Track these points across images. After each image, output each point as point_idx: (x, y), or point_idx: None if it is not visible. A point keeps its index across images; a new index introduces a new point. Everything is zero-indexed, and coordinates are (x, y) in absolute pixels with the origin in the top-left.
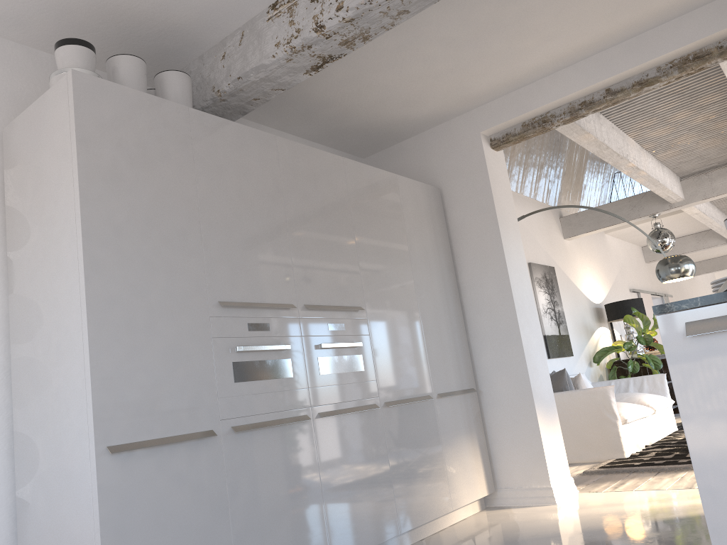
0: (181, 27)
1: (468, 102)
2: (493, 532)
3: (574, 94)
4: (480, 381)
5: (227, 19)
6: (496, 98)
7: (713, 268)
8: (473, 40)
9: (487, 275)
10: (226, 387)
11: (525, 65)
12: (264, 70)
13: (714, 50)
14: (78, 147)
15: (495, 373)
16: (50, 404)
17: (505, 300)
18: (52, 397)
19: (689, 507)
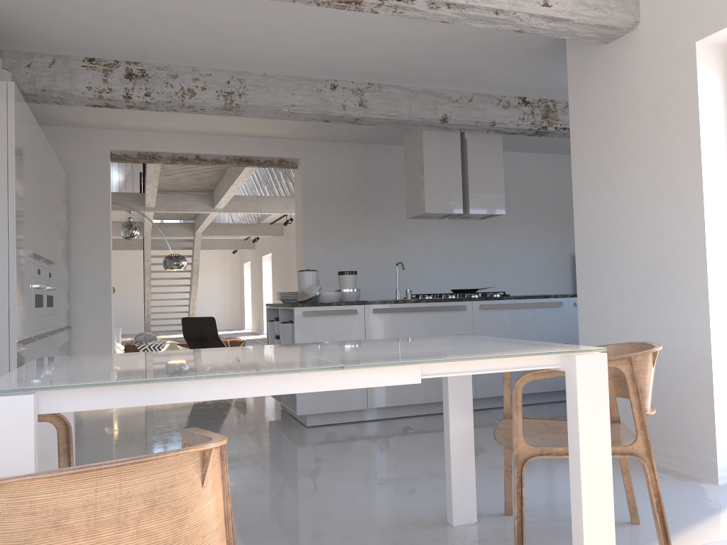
0: (16, 38)
1: (110, 125)
2: (100, 416)
3: (180, 151)
4: (72, 321)
5: (51, 49)
6: (128, 130)
7: None
8: None
9: (93, 248)
10: (33, 310)
11: (163, 125)
12: (68, 96)
13: (256, 161)
14: (15, 140)
15: (86, 317)
16: None
17: (104, 268)
18: None
19: None
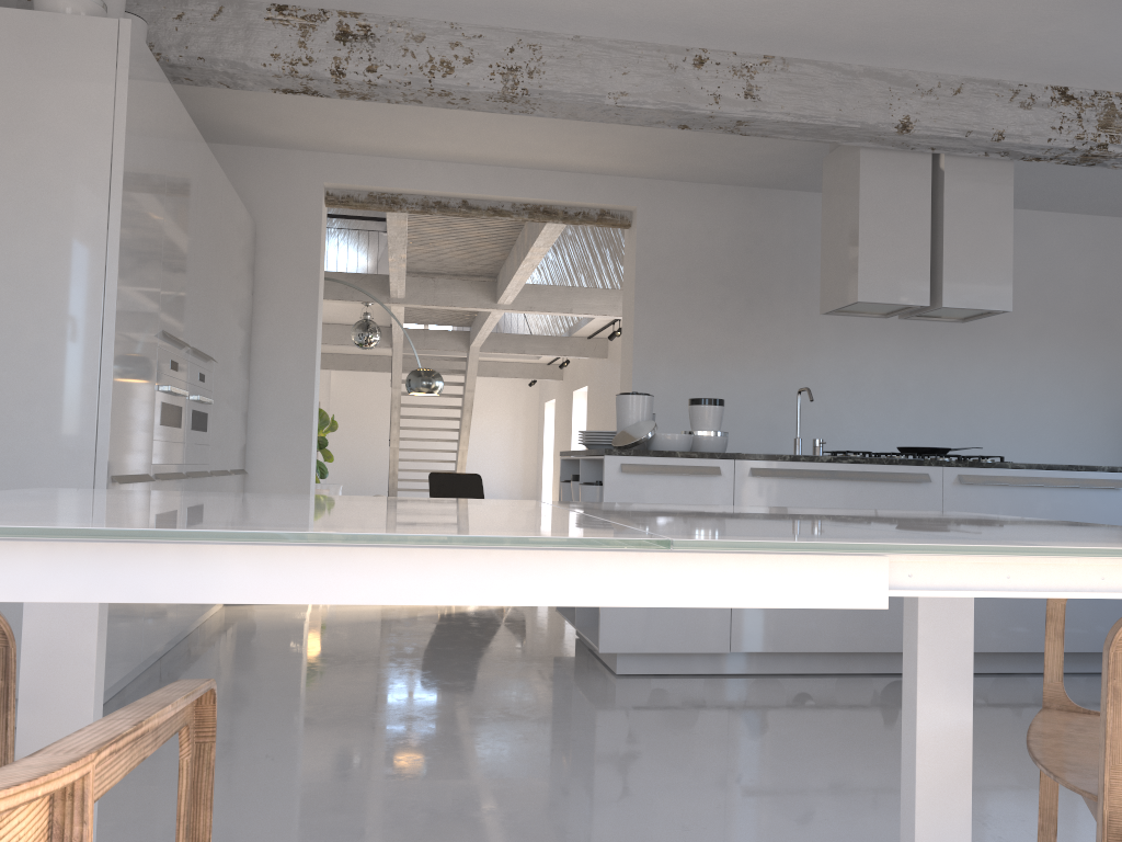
0: None
1: (326, 145)
2: (277, 621)
3: (436, 192)
4: (250, 463)
5: None
6: (354, 154)
7: (345, 366)
8: (397, 111)
9: (289, 346)
10: (156, 429)
11: (410, 145)
12: (241, 70)
13: (560, 213)
14: (126, 122)
15: (271, 457)
16: (6, 413)
17: (304, 380)
18: (12, 405)
19: (444, 607)
